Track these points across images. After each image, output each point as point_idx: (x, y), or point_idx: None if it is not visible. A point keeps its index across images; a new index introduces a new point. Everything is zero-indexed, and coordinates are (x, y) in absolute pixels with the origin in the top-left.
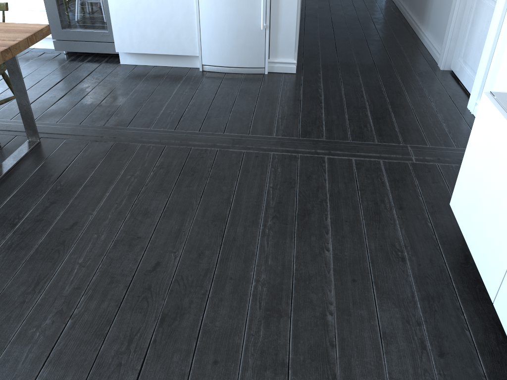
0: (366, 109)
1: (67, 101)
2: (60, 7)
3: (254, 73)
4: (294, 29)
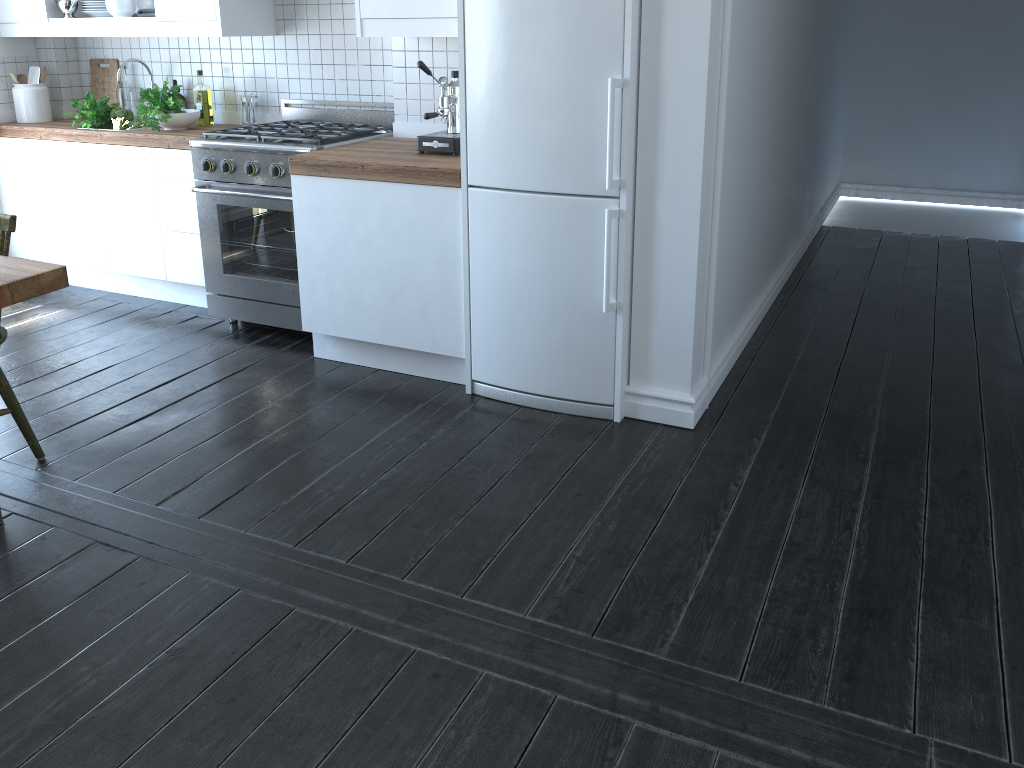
0: (841, 572)
1: (141, 430)
2: (224, 230)
3: (588, 416)
4: (690, 318)
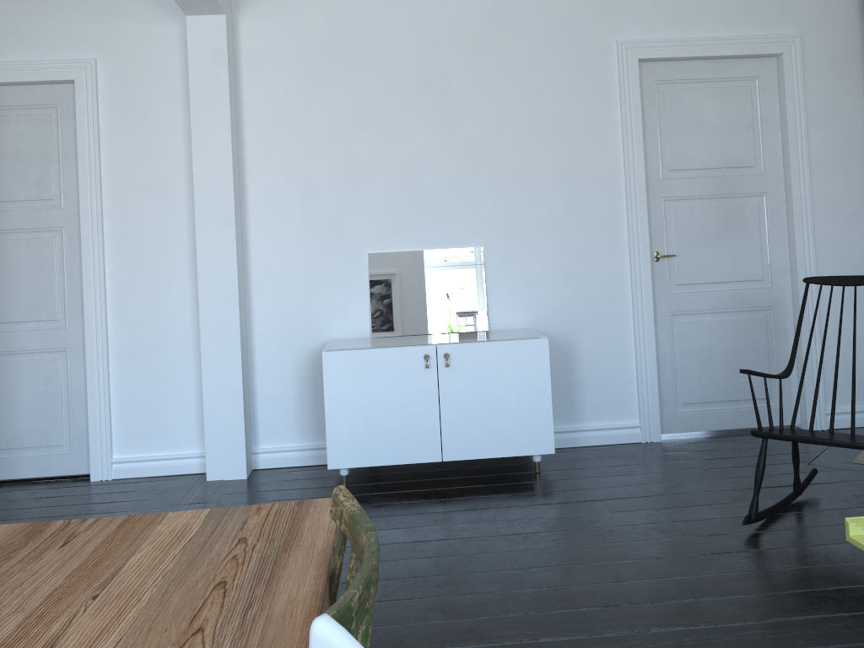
0: None
1: None
2: None
3: None
4: None
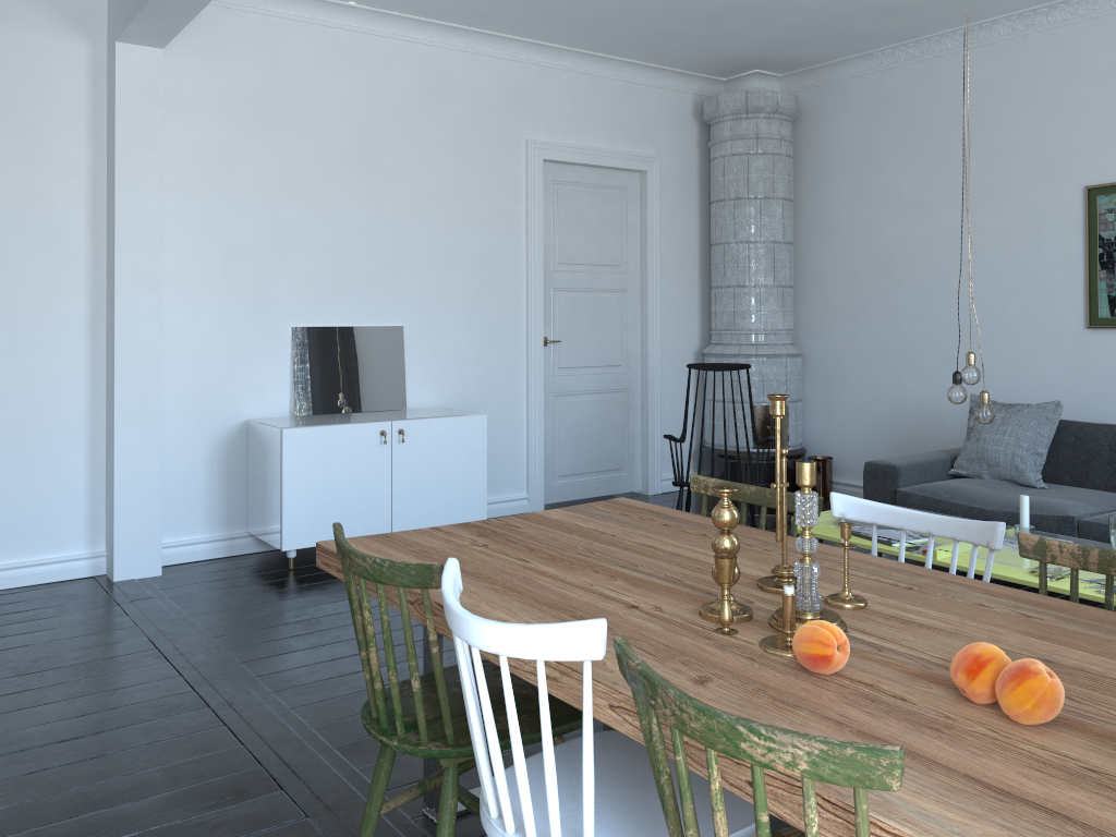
0: None
1: None
2: None
3: None
4: None
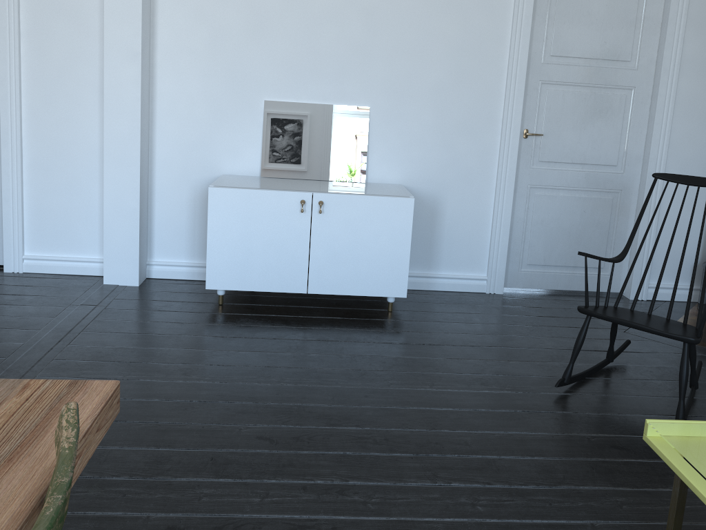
0: None
1: None
2: None
3: None
4: None
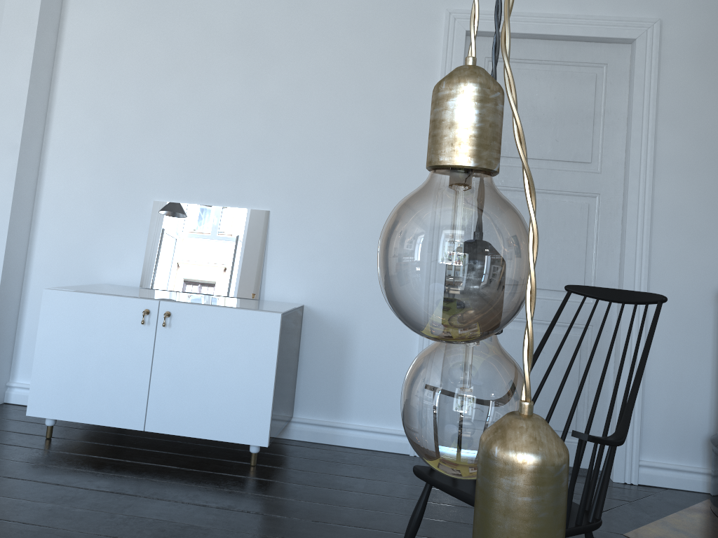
0: None
1: None
2: None
3: None
4: None
